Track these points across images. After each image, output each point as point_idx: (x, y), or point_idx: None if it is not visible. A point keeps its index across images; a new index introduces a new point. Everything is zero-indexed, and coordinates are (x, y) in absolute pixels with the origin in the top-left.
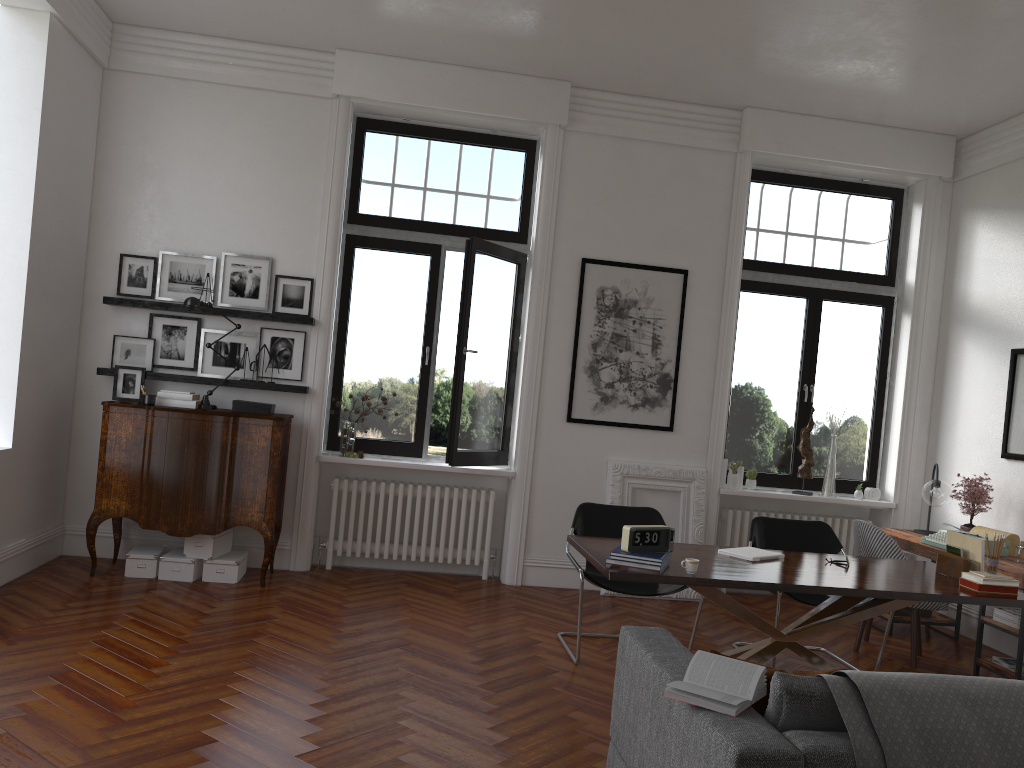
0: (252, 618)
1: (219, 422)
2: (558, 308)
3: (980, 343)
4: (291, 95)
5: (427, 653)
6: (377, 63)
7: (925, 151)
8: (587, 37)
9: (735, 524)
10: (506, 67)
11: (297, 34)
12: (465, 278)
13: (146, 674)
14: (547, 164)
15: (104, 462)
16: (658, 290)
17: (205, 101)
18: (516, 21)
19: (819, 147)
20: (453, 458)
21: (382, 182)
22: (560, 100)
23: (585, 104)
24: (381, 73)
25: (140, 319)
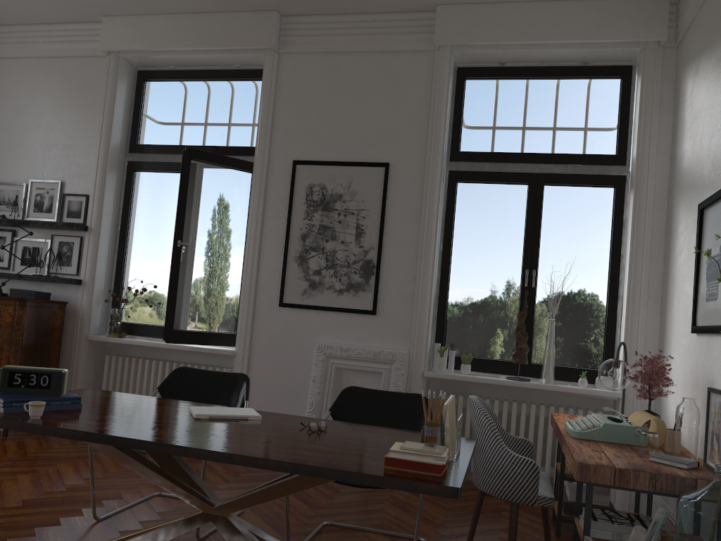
0: None
1: None
2: (273, 206)
3: (687, 207)
4: (80, 58)
5: None
6: (130, 22)
7: (633, 17)
8: None
9: None
10: (219, 6)
11: (67, 8)
12: (181, 182)
13: None
14: (264, 84)
15: None
16: (361, 183)
17: (26, 71)
18: None
19: (511, 31)
20: (168, 336)
21: (155, 118)
22: (267, 27)
23: (295, 28)
24: (132, 29)
25: None
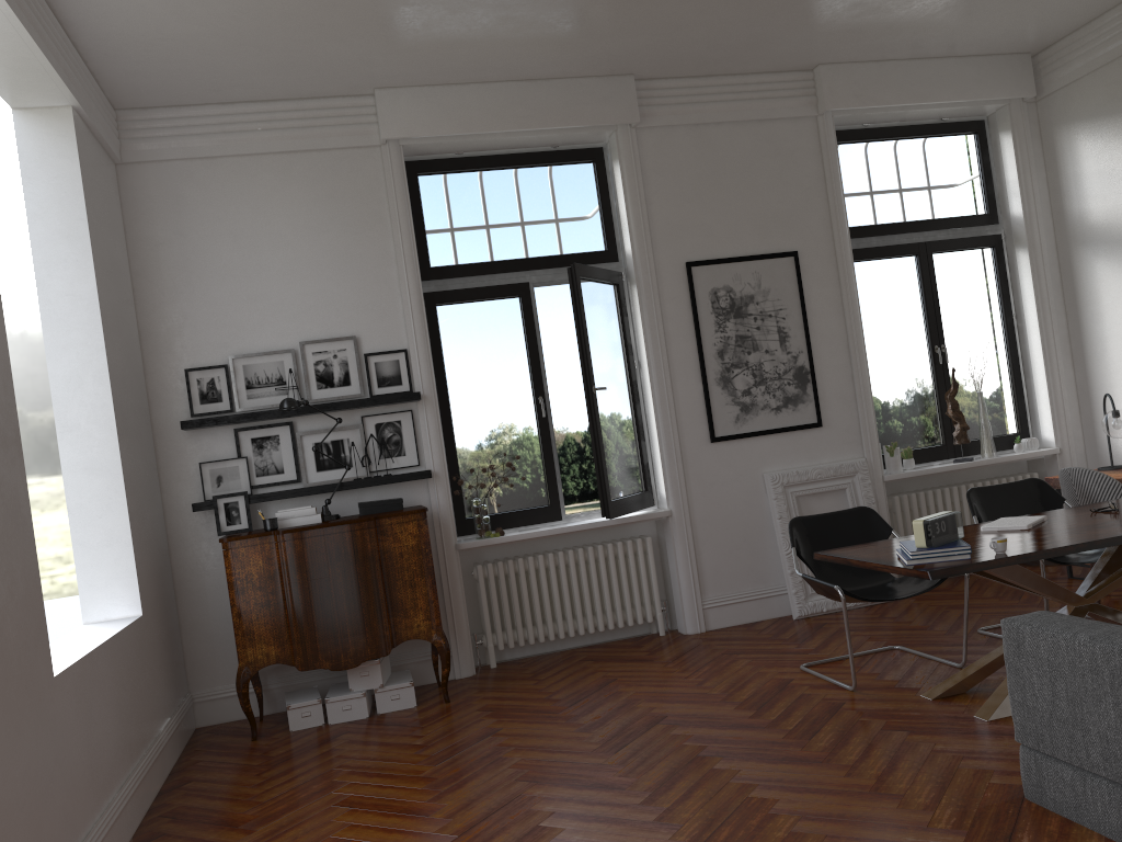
0: (474, 736)
1: (359, 530)
2: (673, 322)
3: (1114, 259)
4: (334, 151)
5: (694, 721)
6: (423, 96)
7: (1004, 74)
8: (665, 18)
9: (904, 510)
10: (564, 72)
11: (333, 80)
12: (576, 310)
13: (432, 822)
14: (626, 169)
15: (239, 607)
16: (772, 279)
17: (240, 177)
18: (590, 15)
19: (900, 92)
20: (609, 510)
21: (448, 227)
22: (627, 97)
23: (651, 96)
24: (430, 106)
25: (223, 438)
